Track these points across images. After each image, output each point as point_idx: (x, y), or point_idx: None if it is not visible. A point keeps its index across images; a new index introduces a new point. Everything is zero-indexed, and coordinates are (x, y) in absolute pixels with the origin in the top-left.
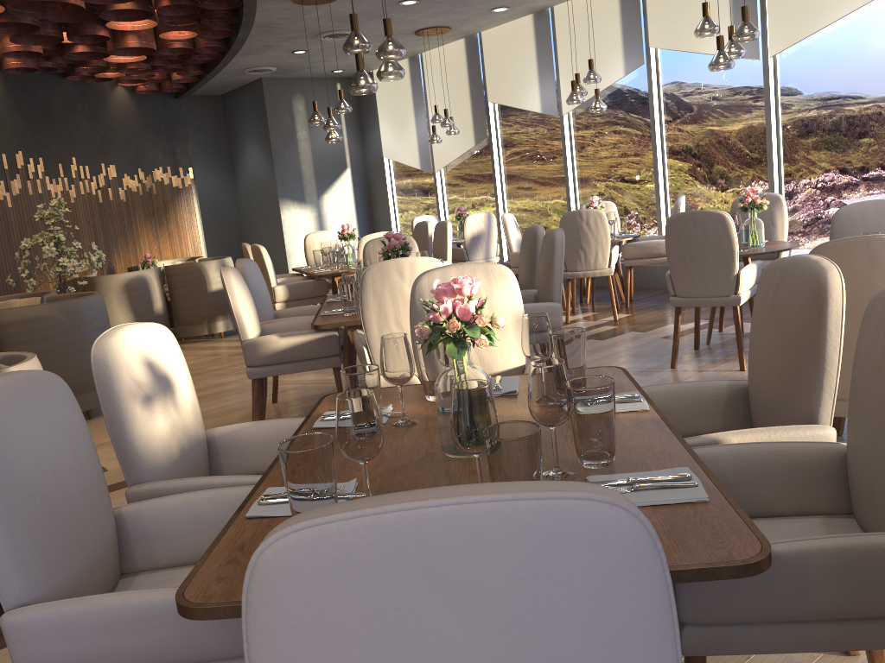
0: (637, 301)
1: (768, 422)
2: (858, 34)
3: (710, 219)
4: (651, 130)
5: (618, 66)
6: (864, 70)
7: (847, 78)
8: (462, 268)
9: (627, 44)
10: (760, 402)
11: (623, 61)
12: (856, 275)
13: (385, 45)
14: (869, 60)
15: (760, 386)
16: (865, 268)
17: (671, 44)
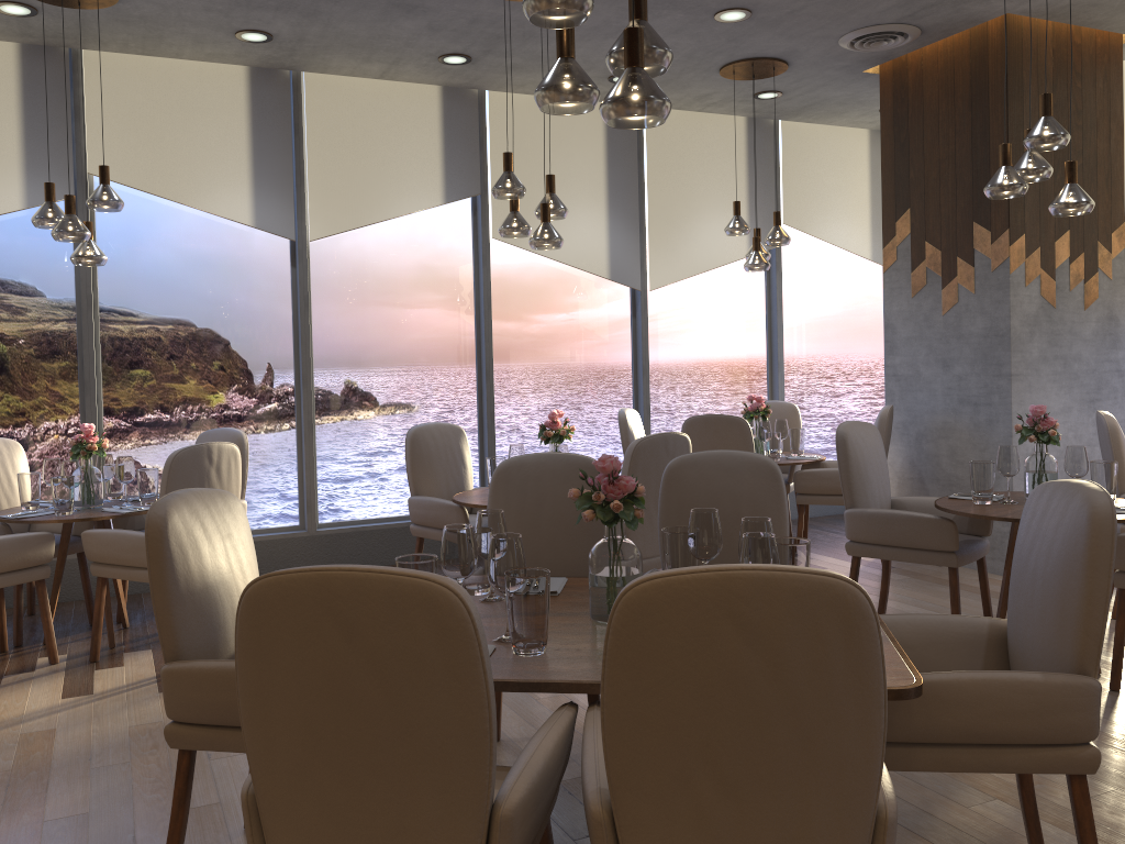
0: (143, 621)
1: None
2: (413, 239)
3: (680, 445)
4: (83, 314)
5: (9, 188)
6: (420, 283)
7: (400, 289)
8: None
9: (34, 154)
10: None
11: (23, 182)
12: None
13: (662, 39)
14: (426, 273)
15: None
16: None
17: (136, 179)
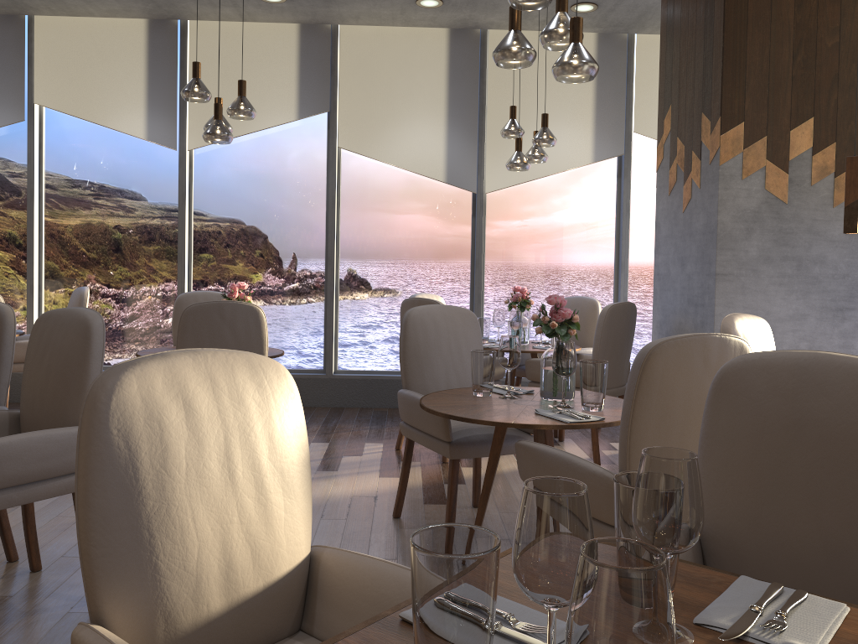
0: None
1: (809, 584)
2: (277, 149)
3: (243, 313)
4: (28, 203)
5: None
6: (281, 184)
7: (264, 189)
8: (205, 359)
9: (0, 91)
10: (786, 556)
11: None
12: (691, 379)
13: None
14: (286, 176)
15: (787, 532)
16: (700, 371)
17: (66, 106)
